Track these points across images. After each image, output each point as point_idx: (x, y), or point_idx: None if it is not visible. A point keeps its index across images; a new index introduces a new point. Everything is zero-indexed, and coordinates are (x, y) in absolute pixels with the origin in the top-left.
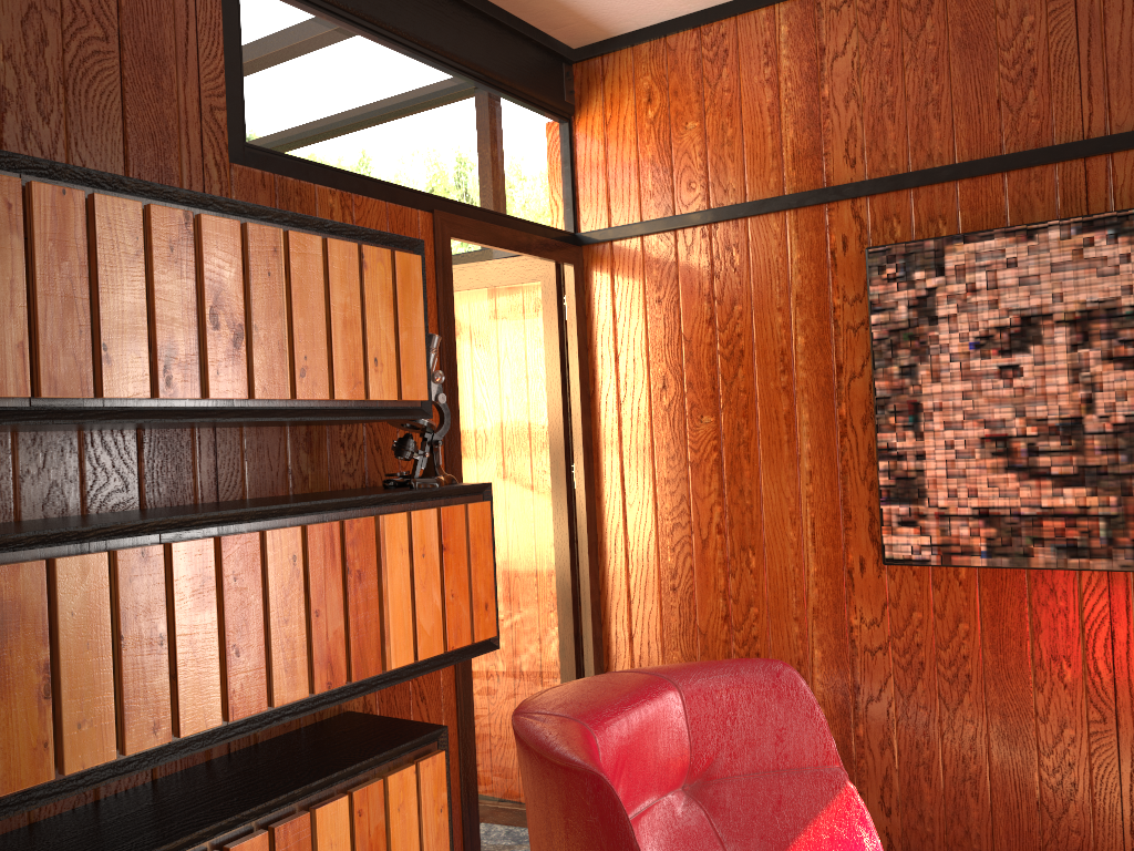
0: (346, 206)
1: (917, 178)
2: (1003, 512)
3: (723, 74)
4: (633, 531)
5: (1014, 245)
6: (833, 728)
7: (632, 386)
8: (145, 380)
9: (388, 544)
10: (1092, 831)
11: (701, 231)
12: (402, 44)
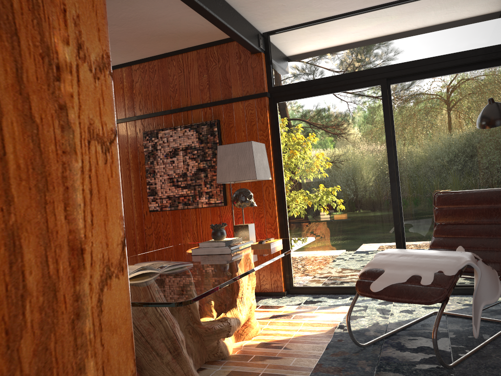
0: None
1: (154, 114)
2: (172, 196)
3: None
4: None
5: (172, 131)
6: None
7: None
8: None
9: None
10: None
11: None
12: None
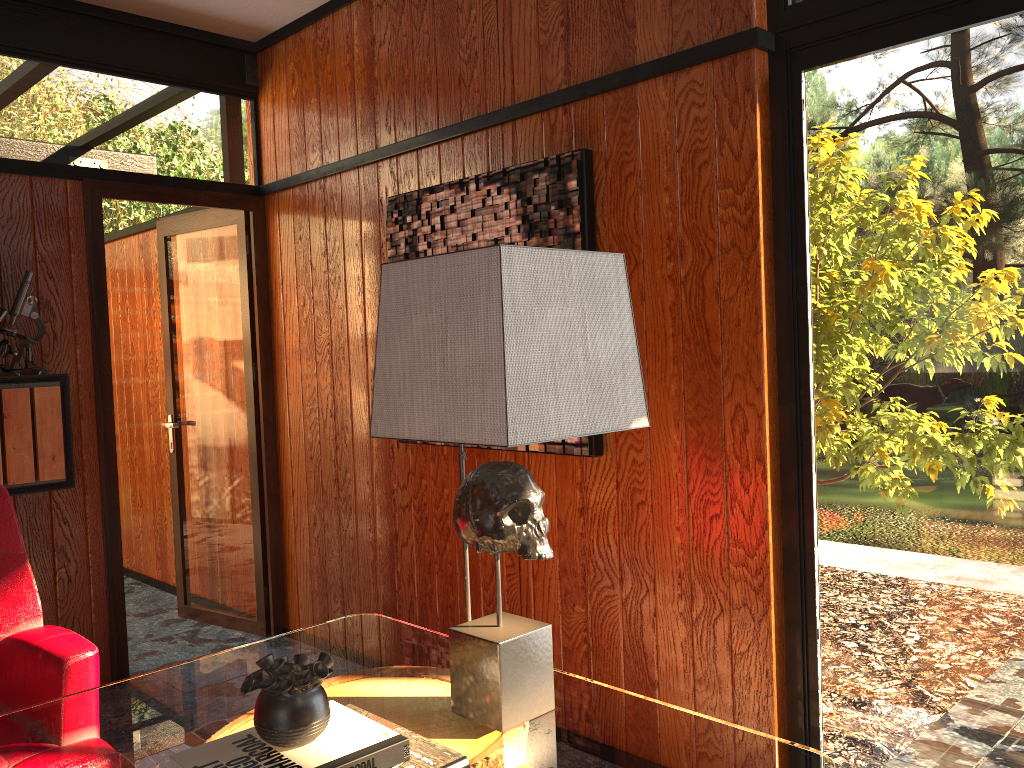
0: None
1: (417, 142)
2: None
3: (327, 60)
4: (292, 414)
5: (455, 195)
6: (386, 565)
7: (289, 303)
8: None
9: None
10: None
11: (319, 183)
12: (54, 60)
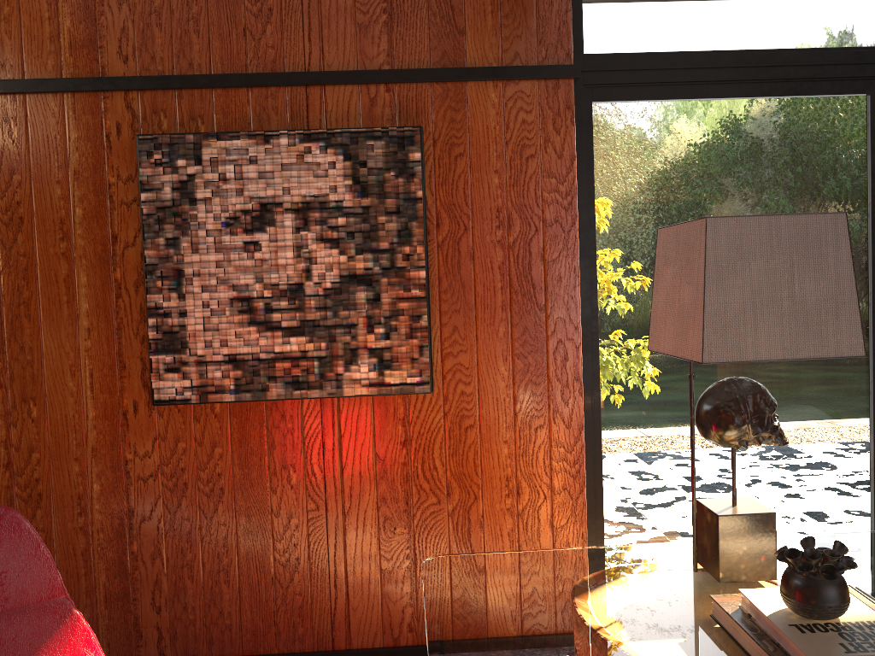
0: None
1: (181, 82)
2: (247, 357)
3: None
4: None
5: (256, 146)
6: (111, 549)
7: None
8: None
9: None
10: (310, 591)
11: None
12: None
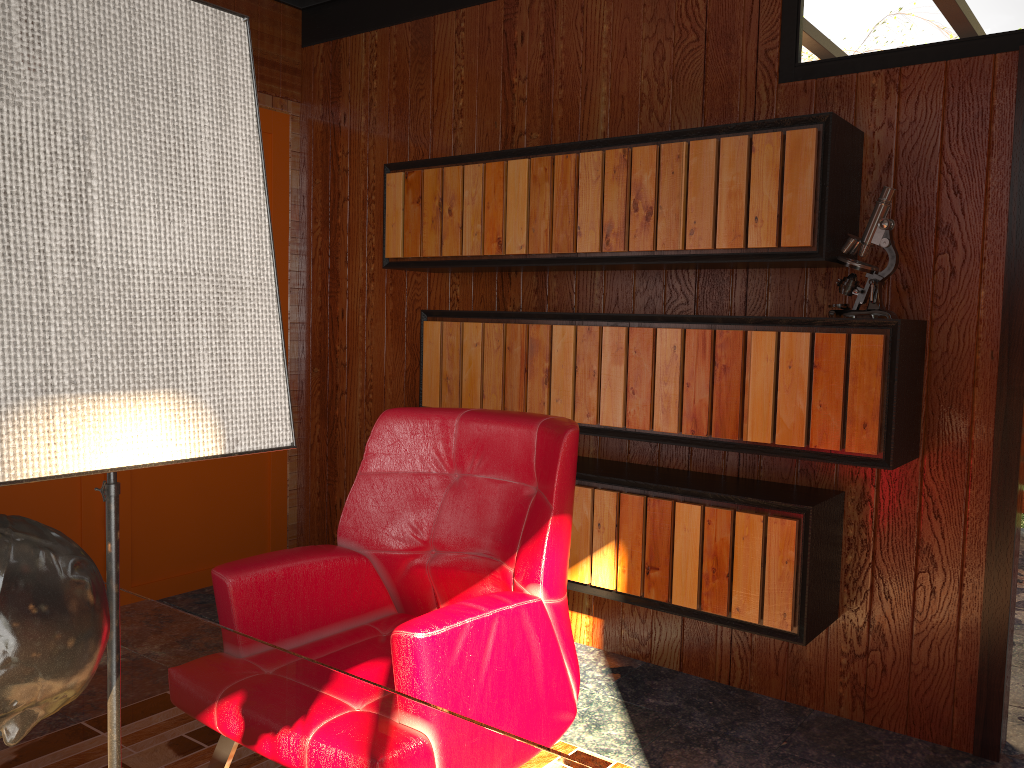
0: (890, 81)
1: None
2: None
3: None
4: None
5: None
6: None
7: None
8: (596, 243)
9: (753, 352)
10: None
11: None
12: None
